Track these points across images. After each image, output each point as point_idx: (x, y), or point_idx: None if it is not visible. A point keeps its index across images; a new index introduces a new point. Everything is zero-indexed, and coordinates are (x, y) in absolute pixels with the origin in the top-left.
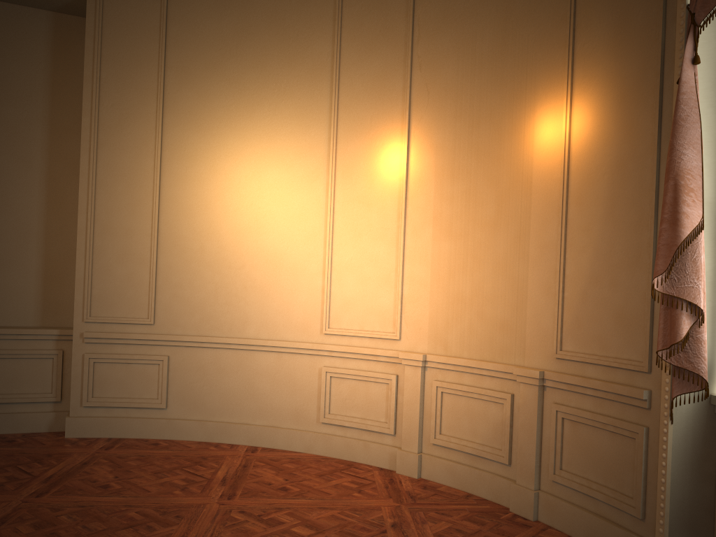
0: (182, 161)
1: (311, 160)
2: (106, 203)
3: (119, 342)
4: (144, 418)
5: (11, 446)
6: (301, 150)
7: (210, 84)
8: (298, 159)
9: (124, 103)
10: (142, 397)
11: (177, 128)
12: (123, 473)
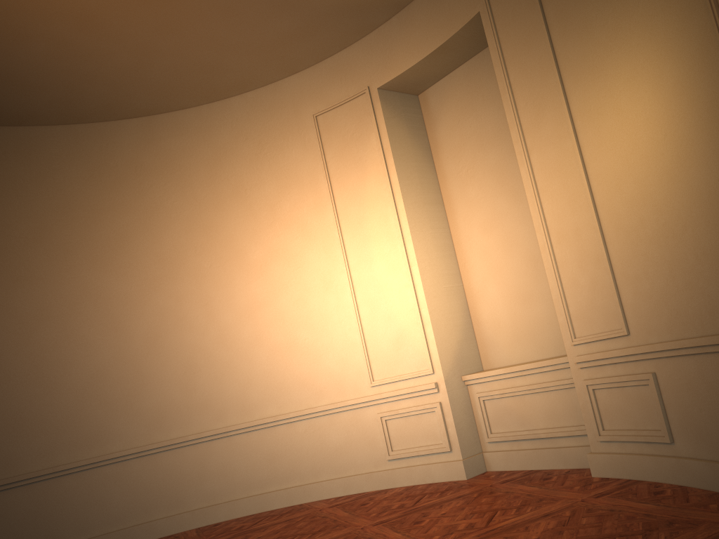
0: (592, 124)
1: (695, 22)
2: (551, 209)
3: (605, 362)
4: (654, 456)
5: (536, 485)
6: (681, 16)
7: (584, 12)
8: (683, 32)
9: (533, 95)
10: (646, 428)
11: (577, 87)
12: (550, 535)
